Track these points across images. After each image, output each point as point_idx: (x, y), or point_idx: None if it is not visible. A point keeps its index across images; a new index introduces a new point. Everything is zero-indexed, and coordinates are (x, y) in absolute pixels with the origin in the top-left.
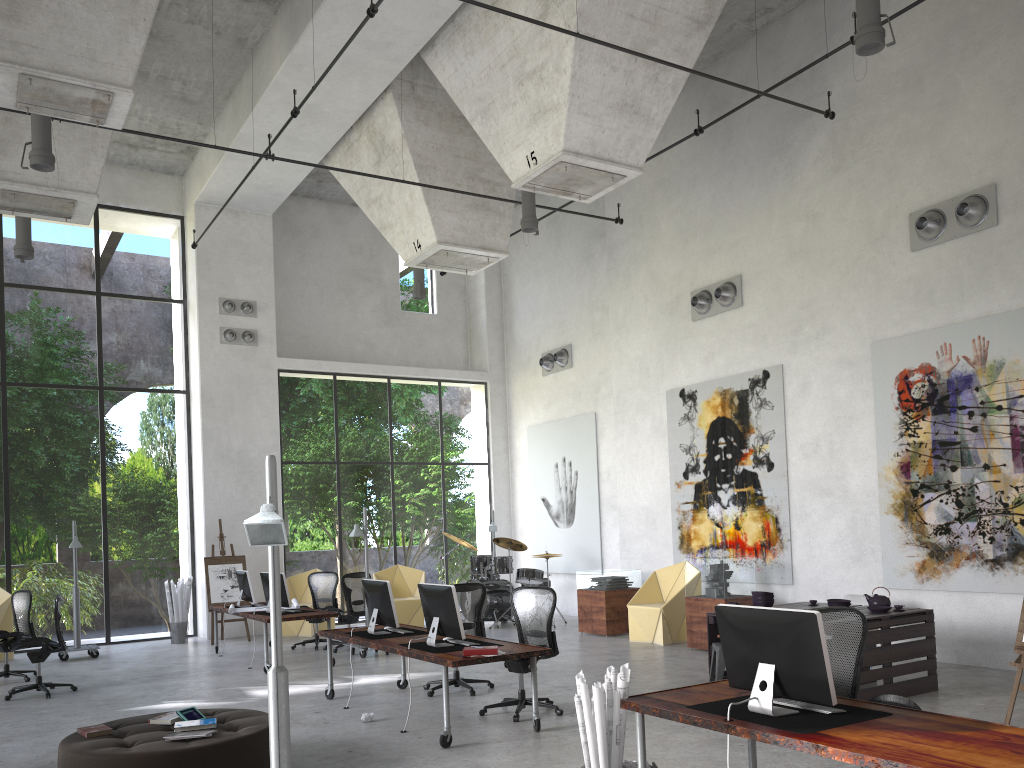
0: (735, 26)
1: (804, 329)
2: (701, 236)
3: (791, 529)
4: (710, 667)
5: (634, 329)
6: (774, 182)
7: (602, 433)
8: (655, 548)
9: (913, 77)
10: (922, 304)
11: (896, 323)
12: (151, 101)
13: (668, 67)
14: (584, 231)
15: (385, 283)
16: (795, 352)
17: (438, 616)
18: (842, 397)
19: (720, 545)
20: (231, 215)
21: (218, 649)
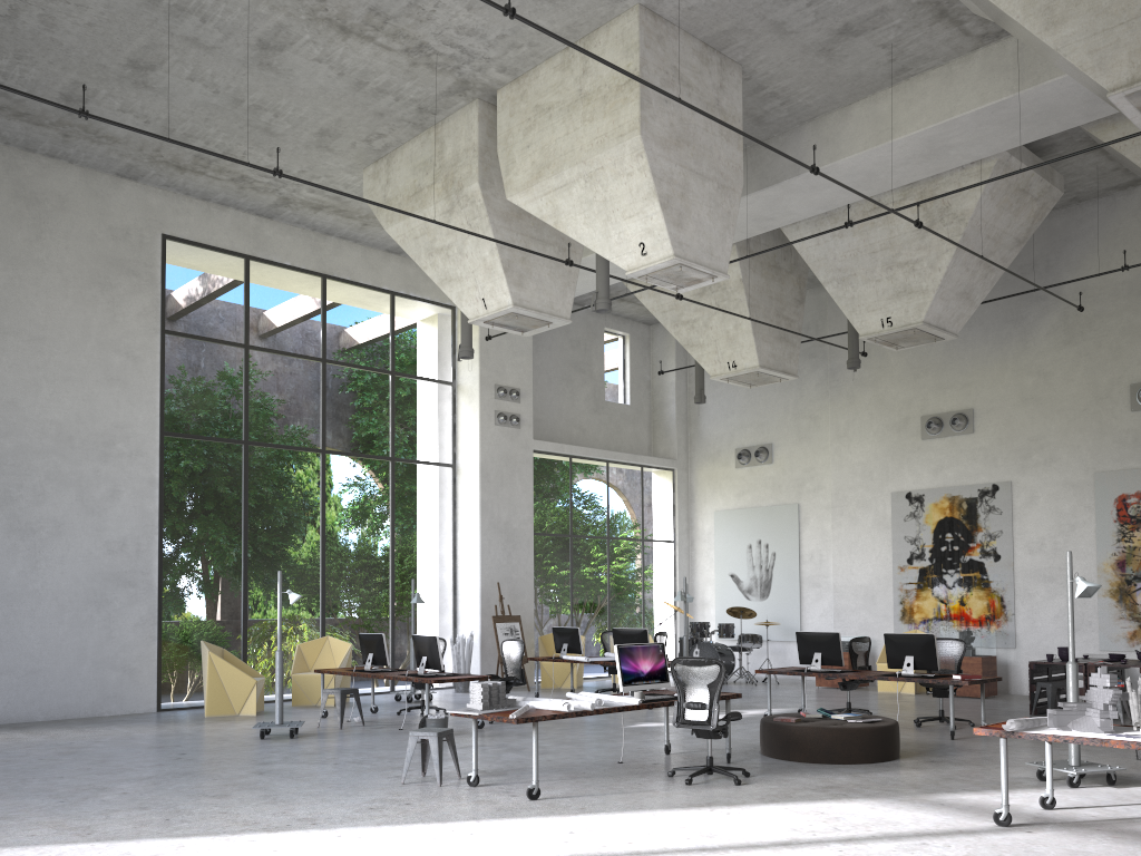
0: None
1: (1033, 456)
2: (933, 374)
3: (1015, 606)
4: (1030, 699)
5: (857, 439)
6: (1008, 343)
7: (805, 521)
8: (873, 619)
9: (1136, 289)
10: (1138, 449)
11: (1116, 460)
12: None
13: (994, 269)
14: None
15: (594, 375)
16: (1023, 473)
17: (912, 655)
18: (1066, 510)
19: (944, 617)
20: None
21: (538, 695)
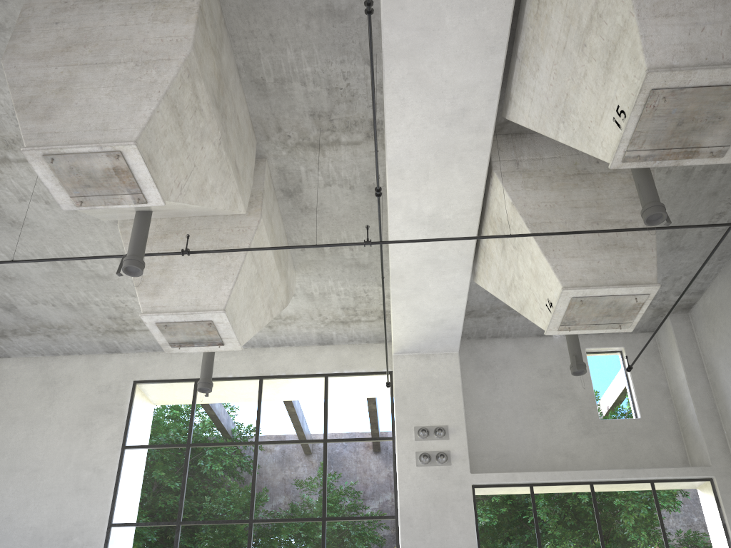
0: None
1: None
2: None
3: None
4: None
5: None
6: None
7: None
8: None
9: None
10: None
11: None
12: (337, 274)
13: None
14: None
15: (579, 396)
16: None
17: None
18: None
19: None
20: (423, 358)
21: None
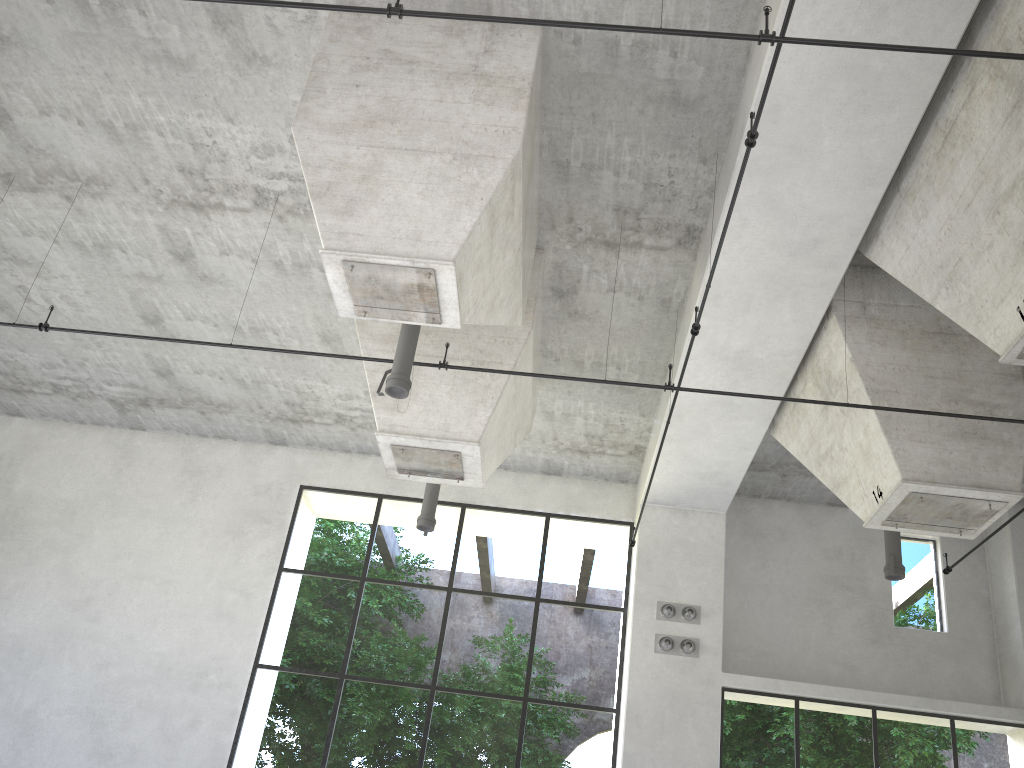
0: None
1: None
2: None
3: None
4: None
5: None
6: None
7: None
8: None
9: None
10: None
11: None
12: (591, 395)
13: None
14: None
15: (871, 592)
16: None
17: None
18: None
19: None
20: (679, 514)
21: None
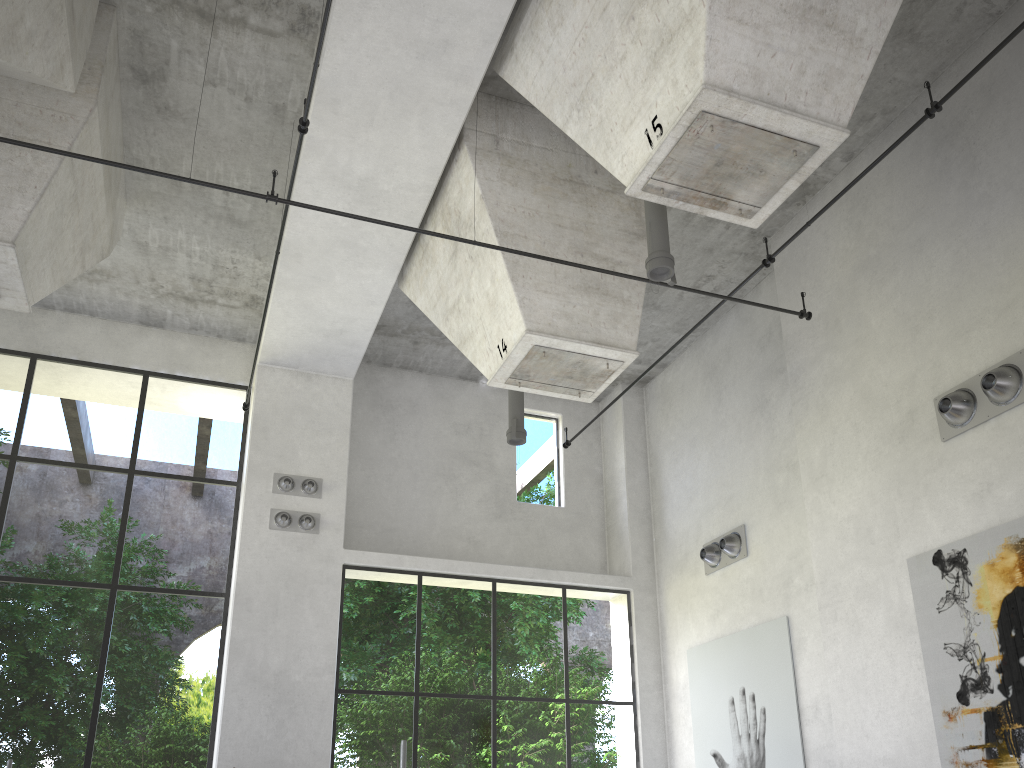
0: (965, 7)
1: None
2: (942, 314)
3: None
4: None
5: (841, 476)
6: None
7: (800, 646)
8: None
9: None
10: None
11: None
12: (194, 225)
13: None
14: (754, 373)
15: (497, 468)
16: None
17: None
18: None
19: None
20: (301, 378)
21: None
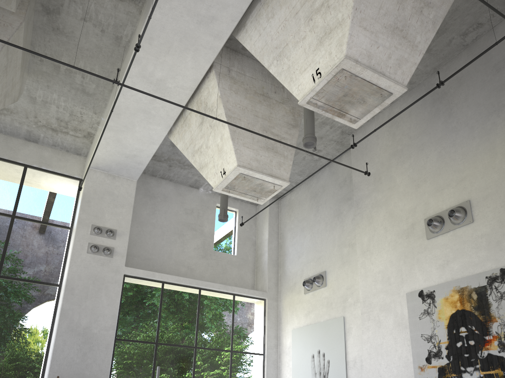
0: (453, 40)
1: None
2: (431, 180)
3: None
4: None
5: (376, 251)
6: (494, 131)
7: (349, 331)
8: None
9: None
10: None
11: None
12: (63, 91)
13: (430, 4)
14: (335, 199)
15: (205, 233)
16: None
17: None
18: None
19: None
20: (110, 177)
21: None
